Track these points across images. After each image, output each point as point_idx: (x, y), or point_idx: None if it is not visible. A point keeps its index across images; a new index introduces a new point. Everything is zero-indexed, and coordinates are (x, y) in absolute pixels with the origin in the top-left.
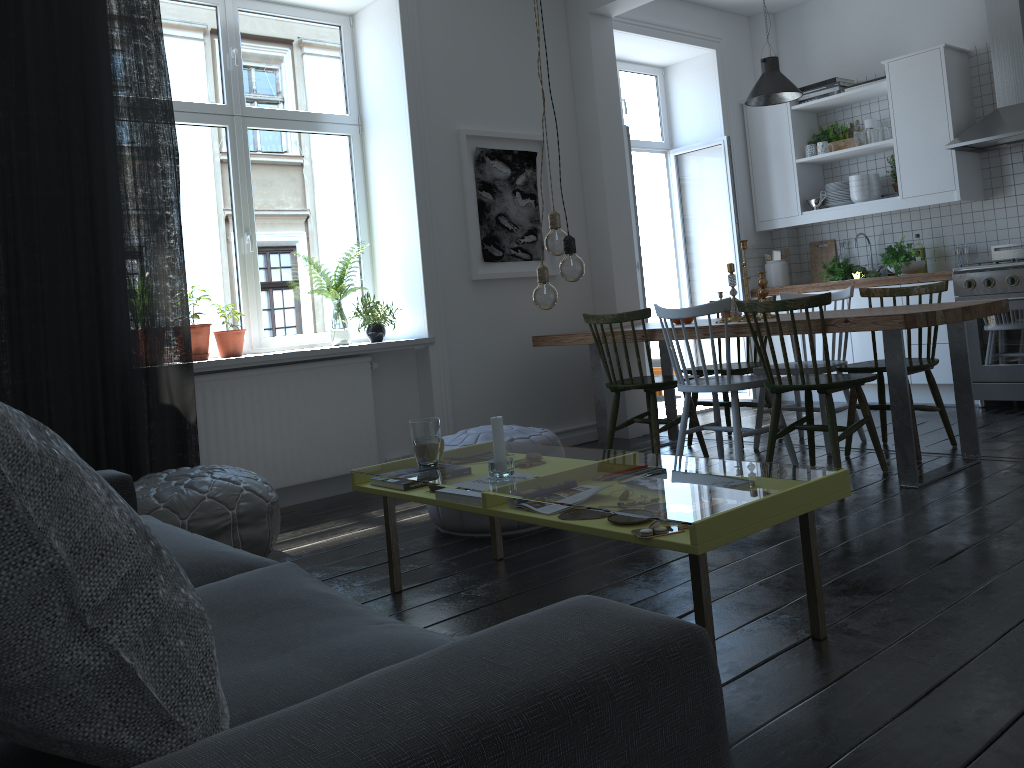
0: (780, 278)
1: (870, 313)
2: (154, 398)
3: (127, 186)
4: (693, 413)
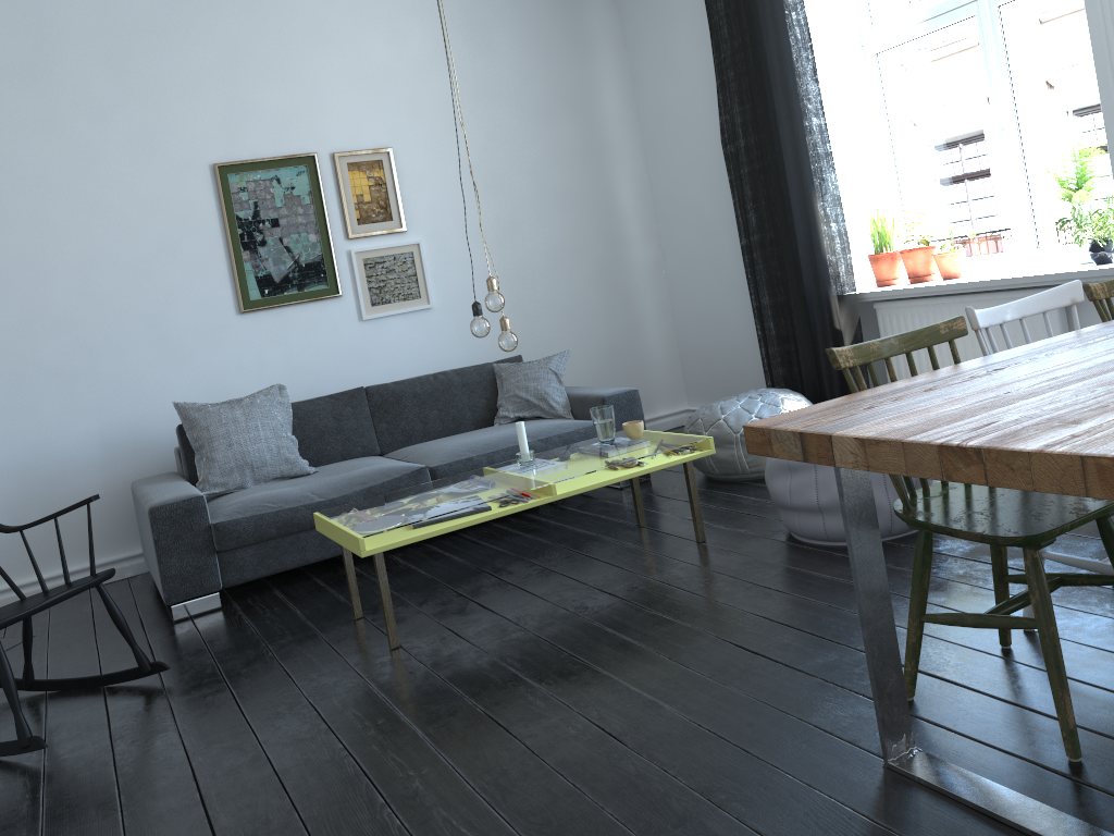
0: None
1: (1006, 397)
2: (830, 323)
3: (789, 150)
4: None
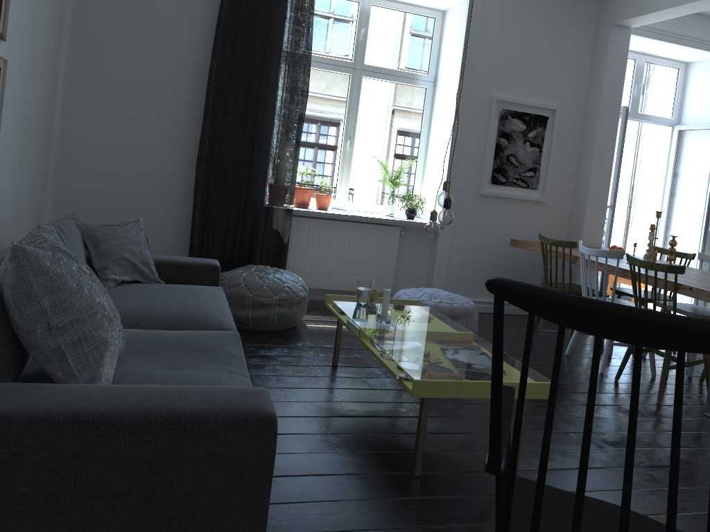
0: None
1: None
2: (269, 224)
3: (276, 107)
4: None
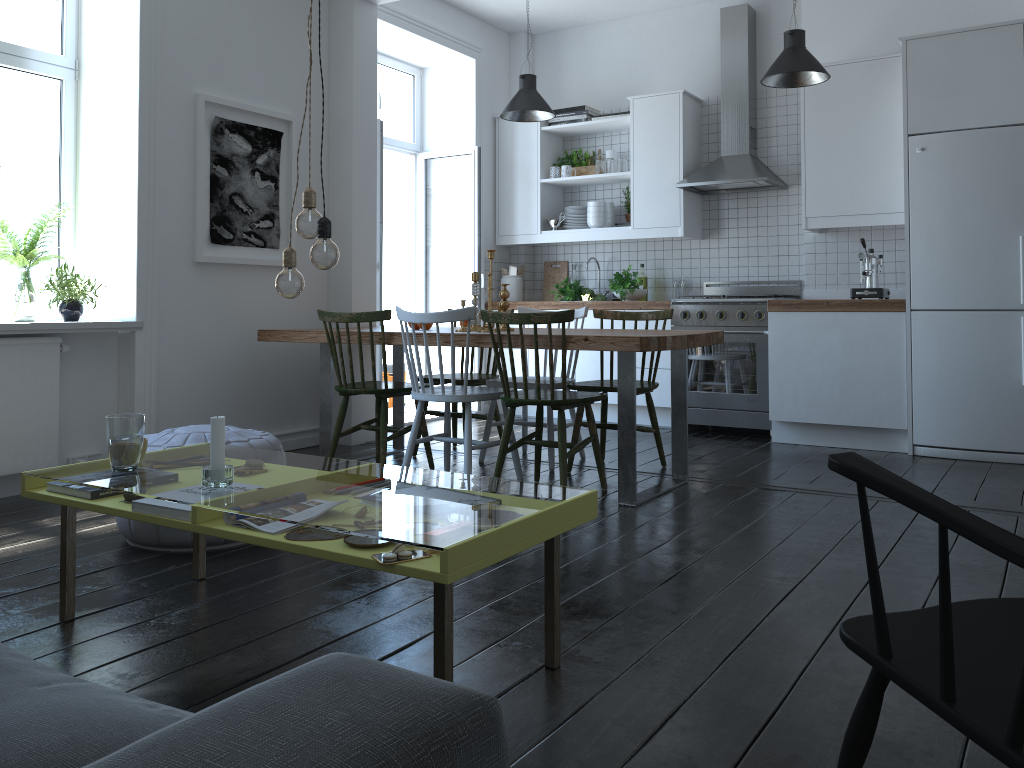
0: (514, 293)
1: (606, 334)
2: None
3: None
4: (423, 422)
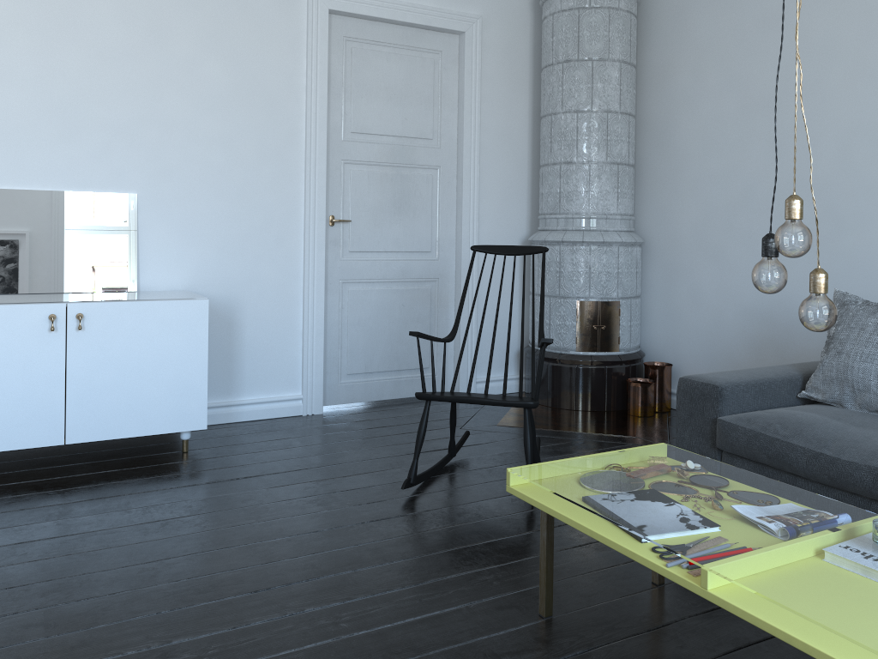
0: None
1: None
2: None
3: None
4: None
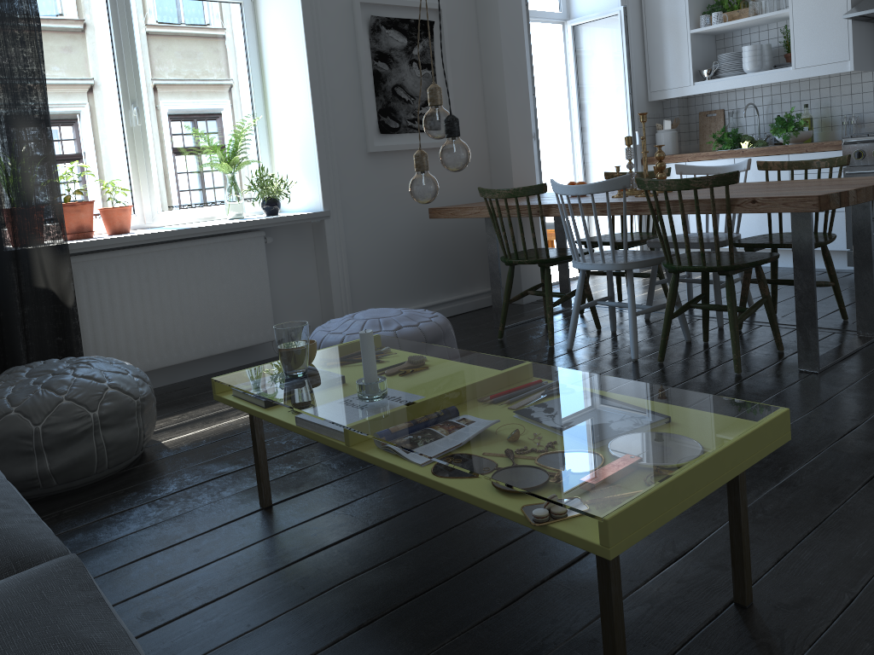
0: (670, 147)
1: (775, 191)
2: (27, 282)
3: None
4: (587, 286)
